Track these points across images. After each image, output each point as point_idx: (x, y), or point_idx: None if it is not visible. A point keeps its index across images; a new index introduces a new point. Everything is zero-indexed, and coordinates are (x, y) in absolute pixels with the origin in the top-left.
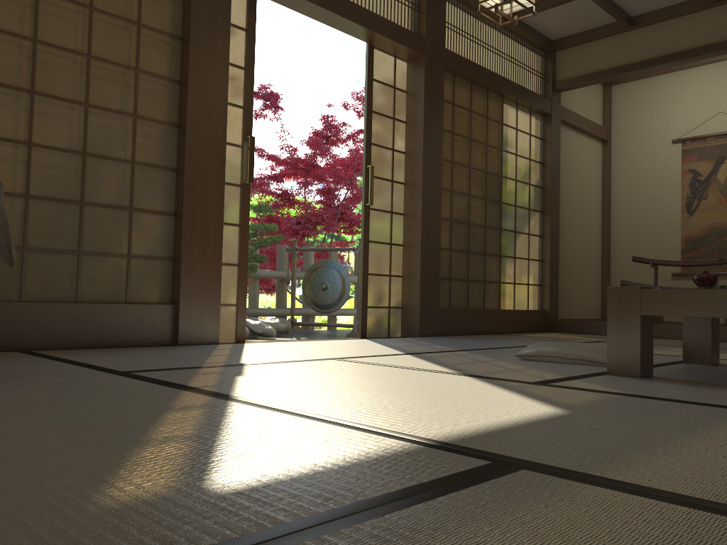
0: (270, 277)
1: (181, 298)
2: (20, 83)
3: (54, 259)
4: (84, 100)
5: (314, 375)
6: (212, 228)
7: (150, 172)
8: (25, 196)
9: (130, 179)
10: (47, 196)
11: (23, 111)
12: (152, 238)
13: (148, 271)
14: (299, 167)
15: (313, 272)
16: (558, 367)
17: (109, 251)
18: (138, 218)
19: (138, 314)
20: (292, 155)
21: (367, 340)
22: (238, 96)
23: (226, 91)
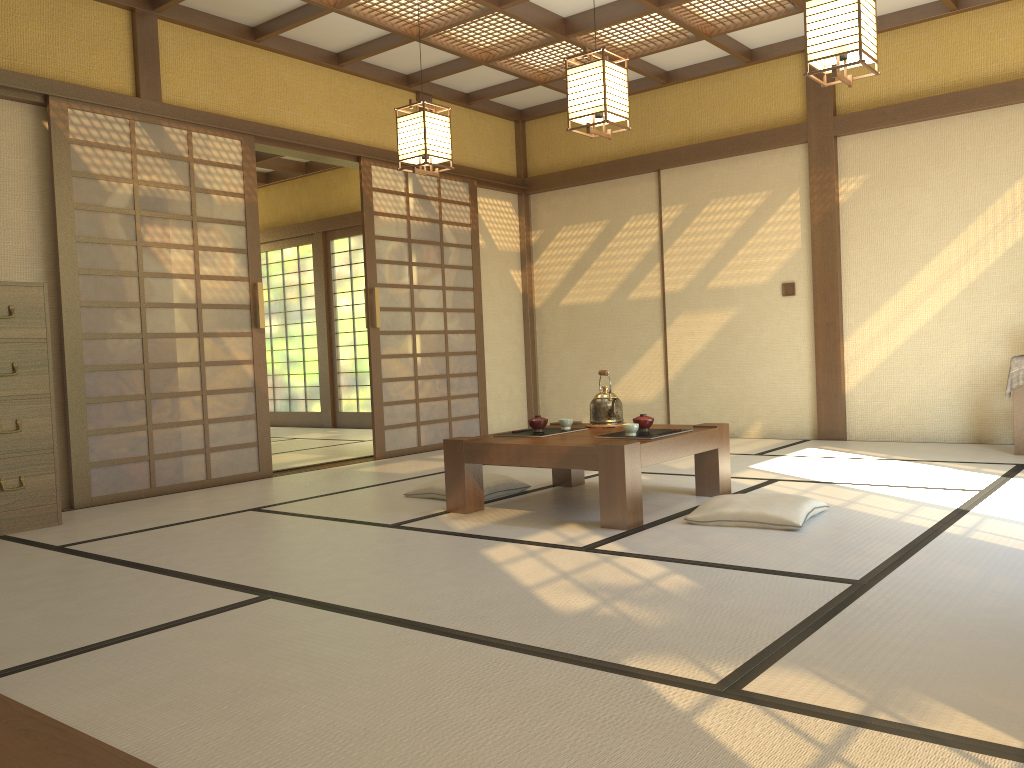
0: None
1: None
2: None
3: None
4: None
5: (917, 473)
6: None
7: None
8: None
9: None
10: None
11: None
12: None
13: None
14: None
15: None
16: None
17: None
18: None
19: None
20: None
21: None
22: None
23: None
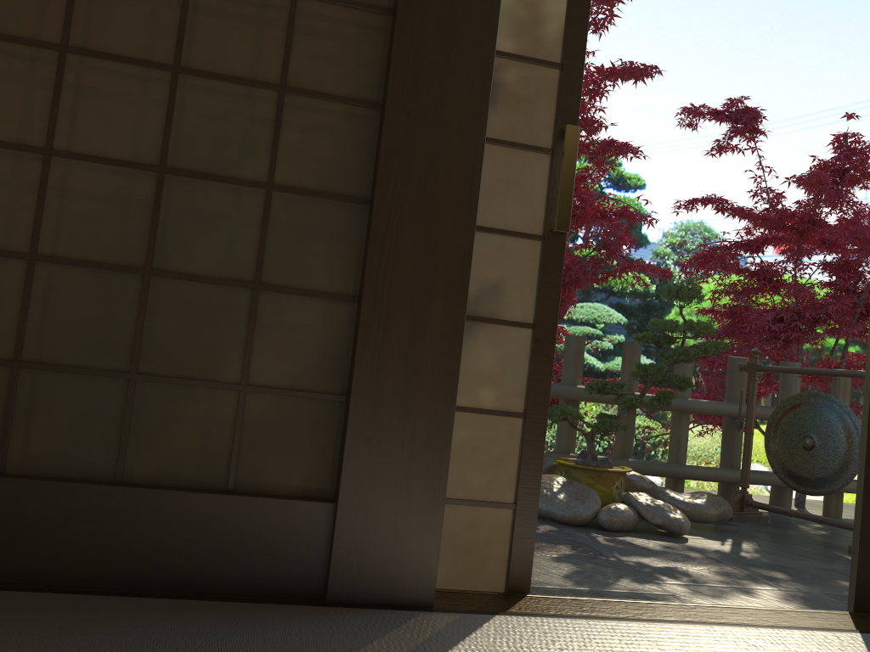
0: (708, 412)
1: (342, 491)
2: (40, 31)
3: (76, 387)
4: (170, 59)
5: None
6: (435, 333)
7: (308, 207)
8: (25, 257)
9: (259, 222)
10: (73, 258)
11: (42, 87)
12: (300, 349)
13: (284, 422)
14: (787, 226)
15: (787, 412)
16: None
17: (199, 375)
18: (270, 306)
19: (244, 519)
20: (772, 206)
21: (860, 644)
22: (550, 41)
23: (494, 18)
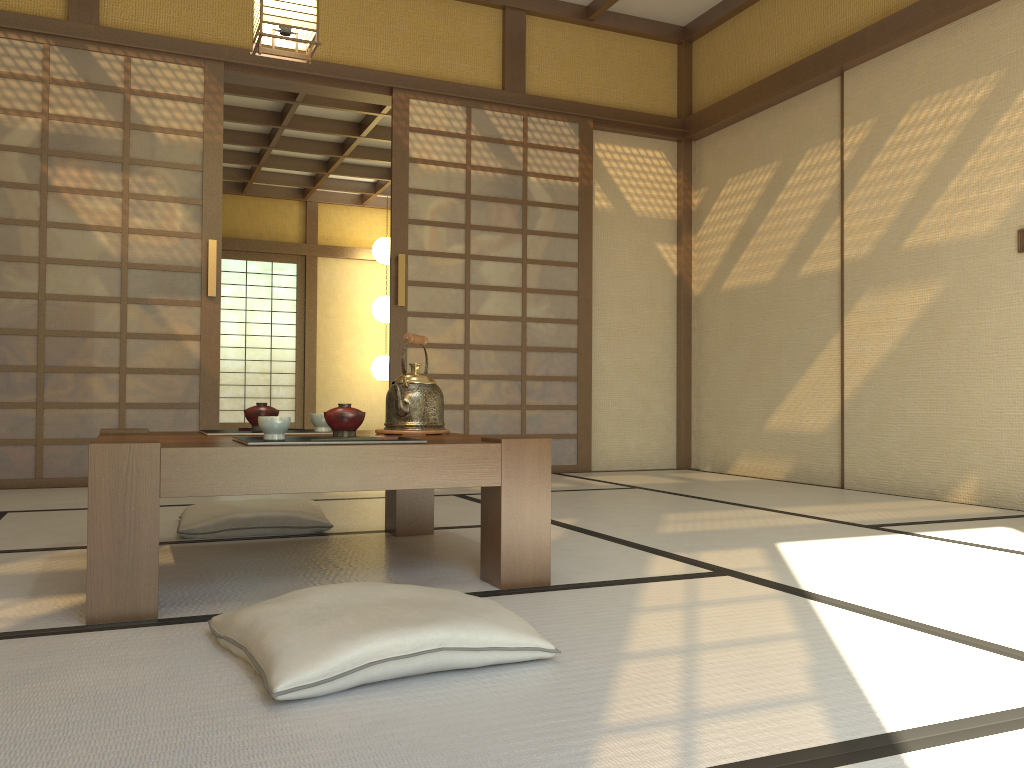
0: None
1: None
2: None
3: None
4: None
5: None
6: None
7: None
8: None
9: None
10: None
11: None
12: None
13: None
14: None
15: None
16: (568, 610)
17: None
18: None
19: None
20: None
21: None
22: None
23: None
